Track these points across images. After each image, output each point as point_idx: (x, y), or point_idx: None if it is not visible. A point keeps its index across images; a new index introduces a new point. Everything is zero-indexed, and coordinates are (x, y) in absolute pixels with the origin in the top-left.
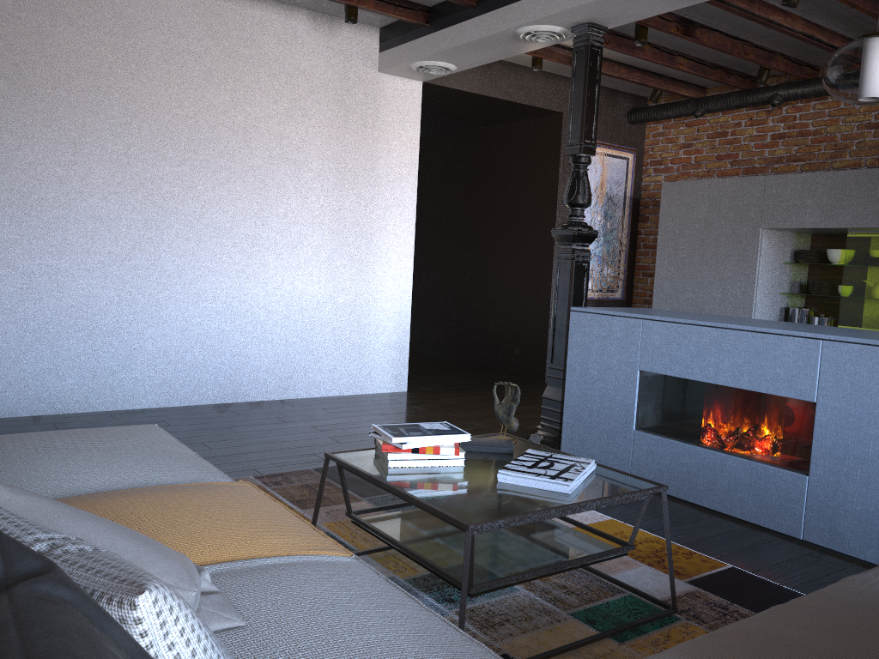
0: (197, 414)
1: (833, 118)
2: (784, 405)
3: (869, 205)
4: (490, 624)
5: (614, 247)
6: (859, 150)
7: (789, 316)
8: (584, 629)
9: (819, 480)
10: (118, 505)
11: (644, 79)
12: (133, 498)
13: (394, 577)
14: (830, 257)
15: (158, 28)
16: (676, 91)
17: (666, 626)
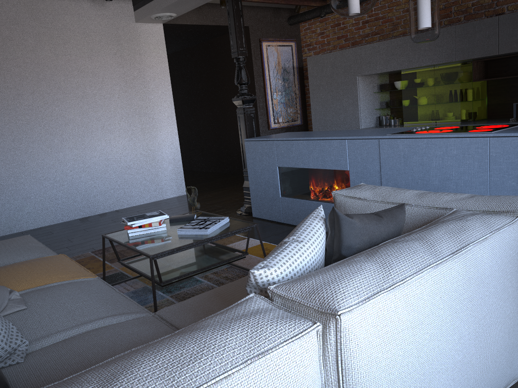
0: (68, 225)
1: (390, 8)
2: (337, 174)
3: (405, 56)
4: (184, 298)
5: (291, 96)
6: (405, 24)
7: (380, 121)
8: None
9: None
10: None
11: (288, 1)
12: (0, 269)
13: (146, 286)
14: (396, 86)
15: (2, 21)
16: (308, 4)
17: None
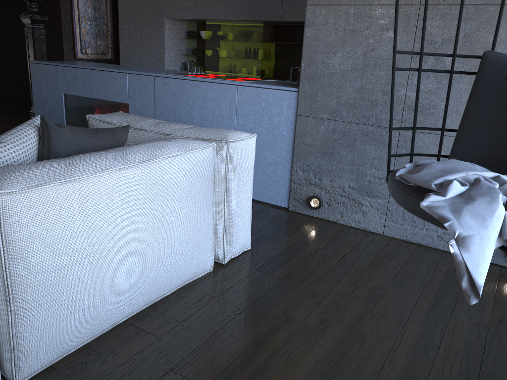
0: None
1: None
2: (119, 106)
3: (208, 7)
4: None
5: (103, 28)
6: None
7: (185, 66)
8: None
9: None
10: None
11: None
12: None
13: None
14: (201, 35)
15: None
16: None
17: None
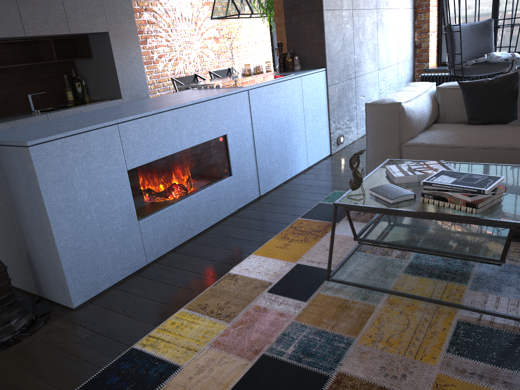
0: None
1: None
2: (213, 144)
3: None
4: None
5: None
6: None
7: None
8: None
9: (236, 174)
10: None
11: None
12: None
13: (469, 288)
14: None
15: None
16: None
17: None
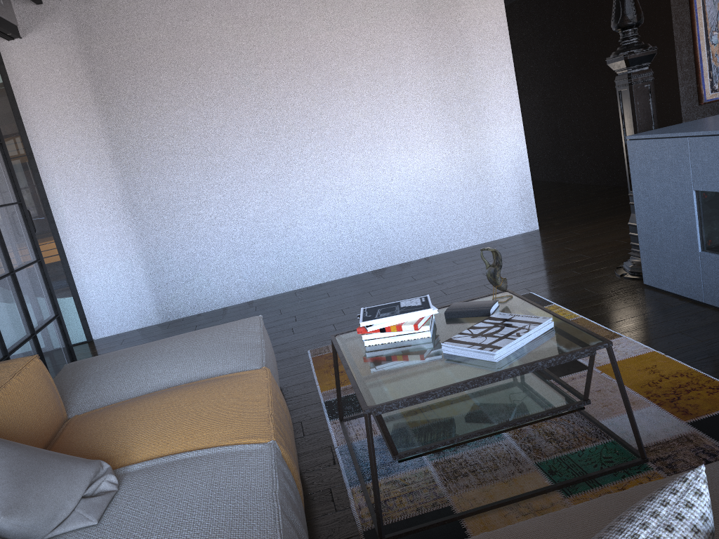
0: (353, 282)
1: None
2: None
3: None
4: (456, 475)
5: None
6: None
7: None
8: (539, 480)
9: None
10: (143, 406)
11: None
12: (159, 398)
13: None
14: None
15: None
16: None
17: (628, 478)
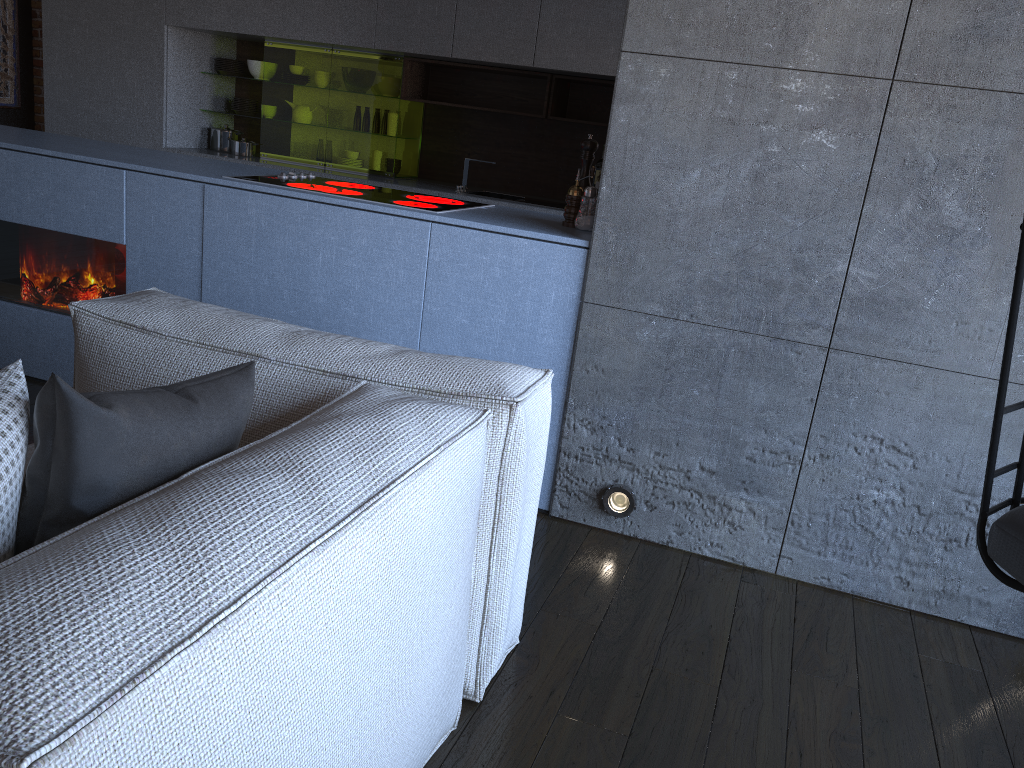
0: None
1: None
2: (96, 249)
3: (277, 10)
4: None
5: None
6: None
7: (211, 139)
8: None
9: None
10: None
11: None
12: None
13: None
14: (251, 70)
15: None
16: None
17: None
